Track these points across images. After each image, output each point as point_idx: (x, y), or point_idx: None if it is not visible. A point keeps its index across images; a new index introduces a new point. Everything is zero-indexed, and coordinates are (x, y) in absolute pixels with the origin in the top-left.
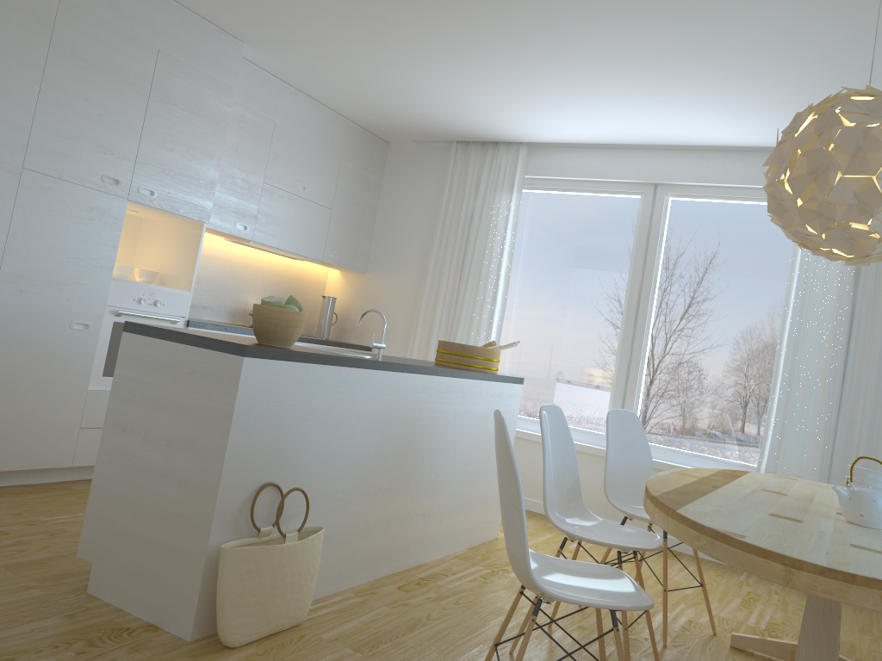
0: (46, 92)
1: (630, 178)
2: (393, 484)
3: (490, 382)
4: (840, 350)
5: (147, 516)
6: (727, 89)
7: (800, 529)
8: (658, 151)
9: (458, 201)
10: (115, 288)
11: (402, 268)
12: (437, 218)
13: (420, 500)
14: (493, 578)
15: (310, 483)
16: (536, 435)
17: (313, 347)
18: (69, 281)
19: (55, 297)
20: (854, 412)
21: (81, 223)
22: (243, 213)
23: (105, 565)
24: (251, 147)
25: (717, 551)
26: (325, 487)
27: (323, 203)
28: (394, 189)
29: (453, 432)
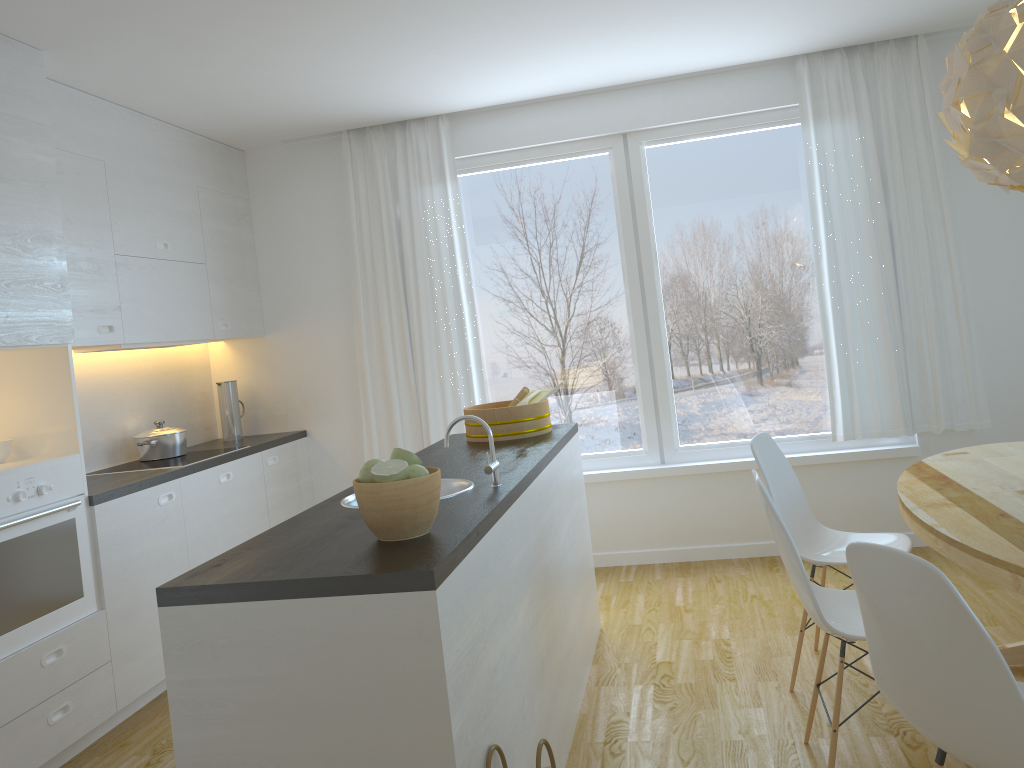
0: None
1: (592, 133)
2: (548, 641)
3: (565, 447)
4: (890, 281)
5: None
6: (743, 1)
7: None
8: (618, 93)
9: (373, 210)
10: None
11: (318, 316)
12: (351, 238)
13: (563, 640)
14: (671, 697)
15: (509, 710)
16: None
17: None
18: None
19: None
20: (920, 345)
21: None
22: (102, 309)
23: None
24: (84, 208)
25: None
26: (517, 703)
27: (194, 259)
28: (273, 213)
29: (561, 532)
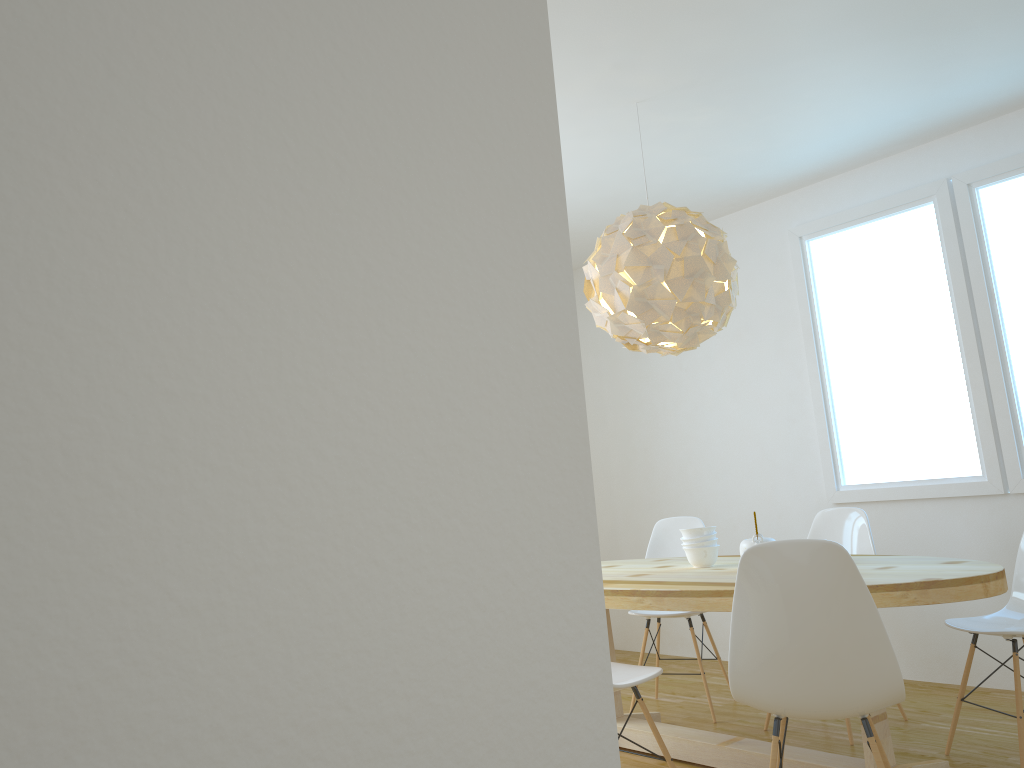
0: None
1: None
2: None
3: None
4: None
5: None
6: None
7: None
8: None
9: None
10: None
11: None
12: None
13: None
14: None
15: None
16: None
17: None
18: None
19: None
20: None
21: None
22: None
23: None
24: None
25: (931, 597)
26: None
27: None
28: None
29: None
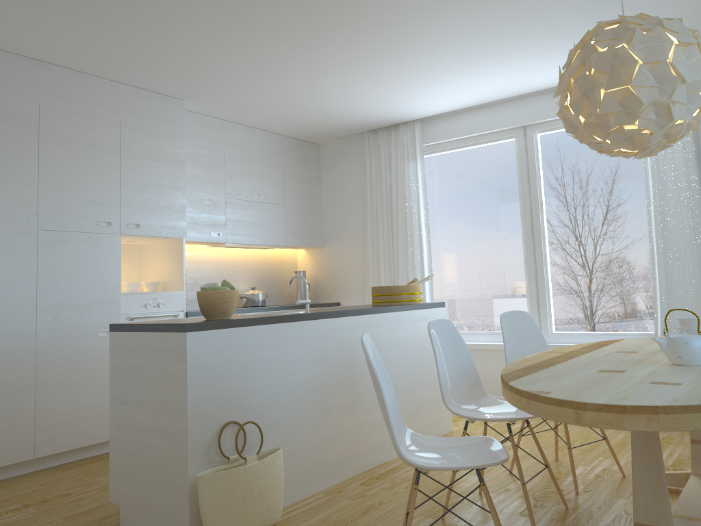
0: (44, 172)
1: (502, 127)
2: (341, 404)
3: (413, 311)
4: (699, 224)
5: (147, 463)
6: (546, 41)
7: (614, 378)
8: (519, 100)
9: (378, 176)
10: (125, 300)
11: (349, 237)
12: (366, 192)
13: (370, 413)
14: None
15: (266, 416)
16: (475, 344)
17: (265, 313)
18: (89, 302)
19: (81, 316)
20: None
21: (89, 259)
22: (214, 224)
23: (128, 504)
24: (209, 174)
25: (531, 408)
26: (280, 417)
27: (276, 202)
28: (331, 178)
29: (388, 355)
